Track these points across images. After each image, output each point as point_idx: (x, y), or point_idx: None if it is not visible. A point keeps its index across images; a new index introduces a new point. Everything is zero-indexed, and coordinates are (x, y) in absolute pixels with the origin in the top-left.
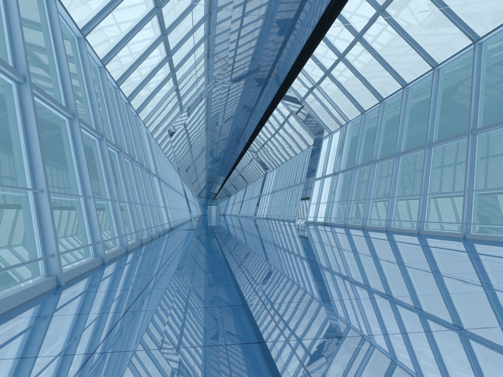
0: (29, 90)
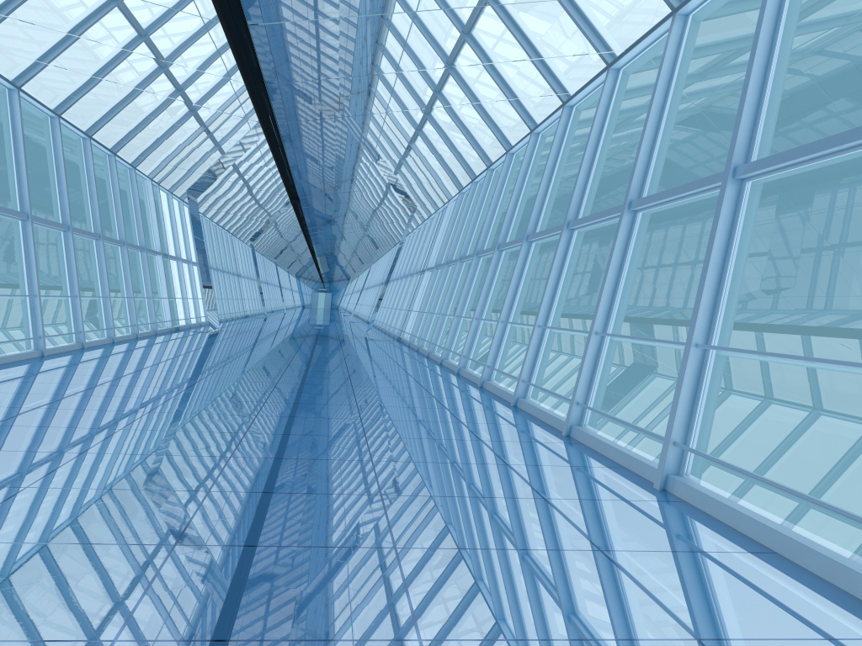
0: None
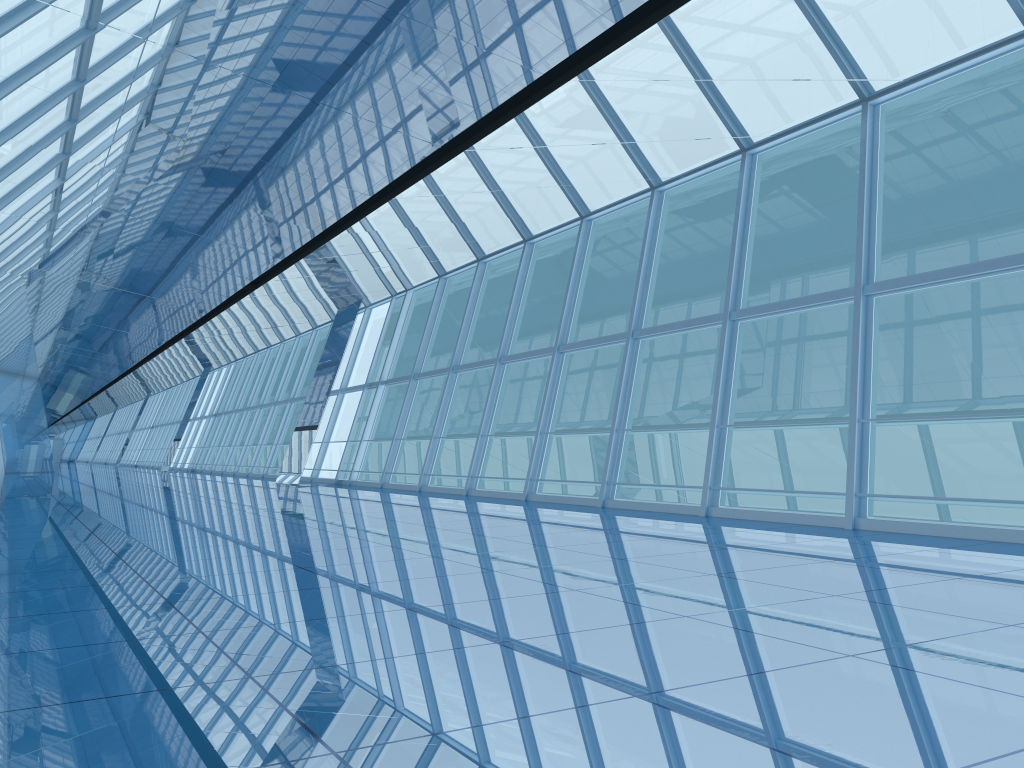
0: None
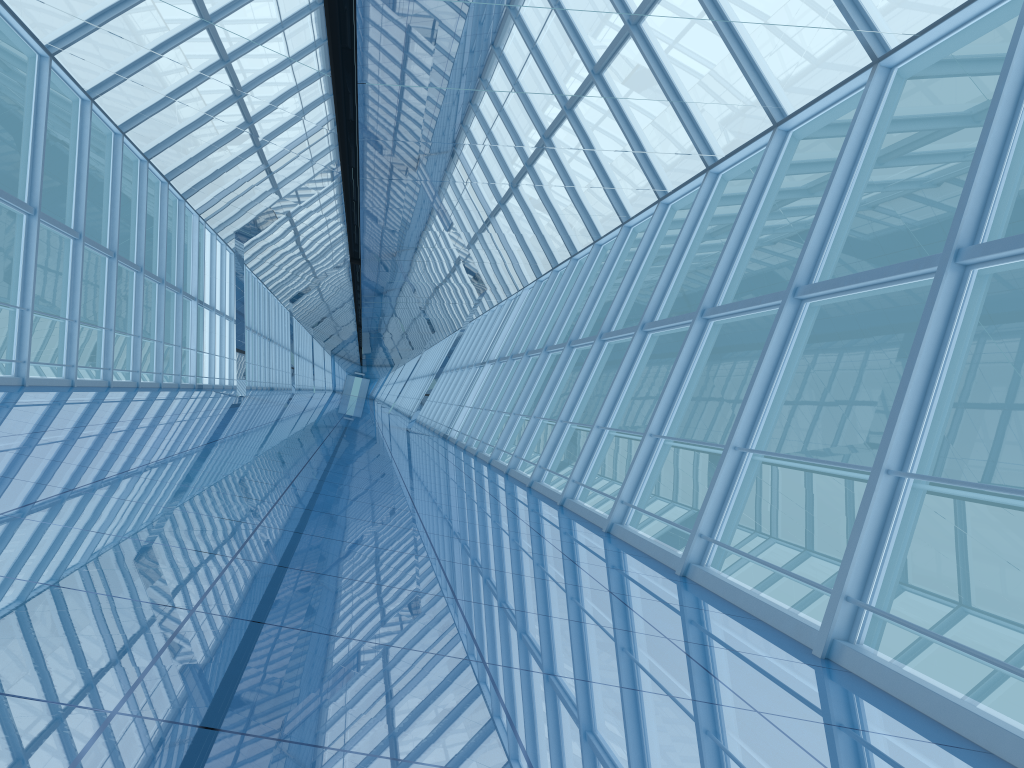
0: None
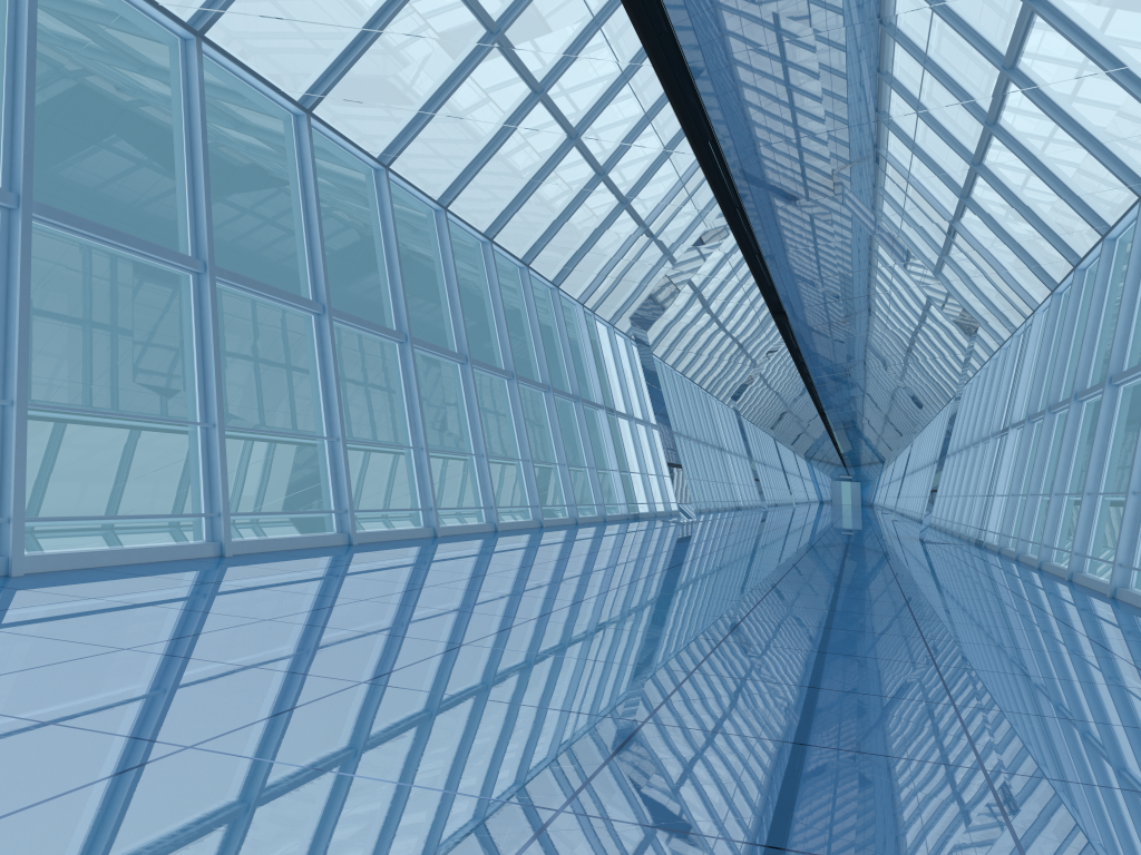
0: (209, 284)
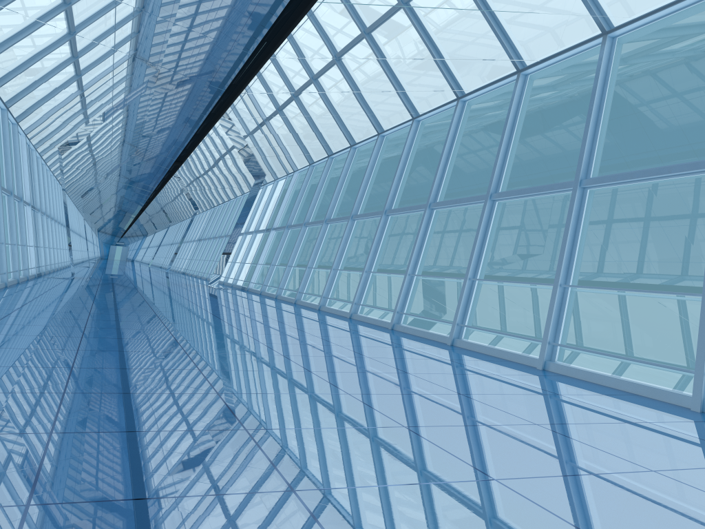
0: None
